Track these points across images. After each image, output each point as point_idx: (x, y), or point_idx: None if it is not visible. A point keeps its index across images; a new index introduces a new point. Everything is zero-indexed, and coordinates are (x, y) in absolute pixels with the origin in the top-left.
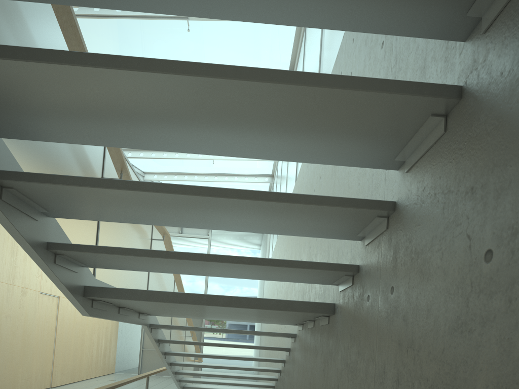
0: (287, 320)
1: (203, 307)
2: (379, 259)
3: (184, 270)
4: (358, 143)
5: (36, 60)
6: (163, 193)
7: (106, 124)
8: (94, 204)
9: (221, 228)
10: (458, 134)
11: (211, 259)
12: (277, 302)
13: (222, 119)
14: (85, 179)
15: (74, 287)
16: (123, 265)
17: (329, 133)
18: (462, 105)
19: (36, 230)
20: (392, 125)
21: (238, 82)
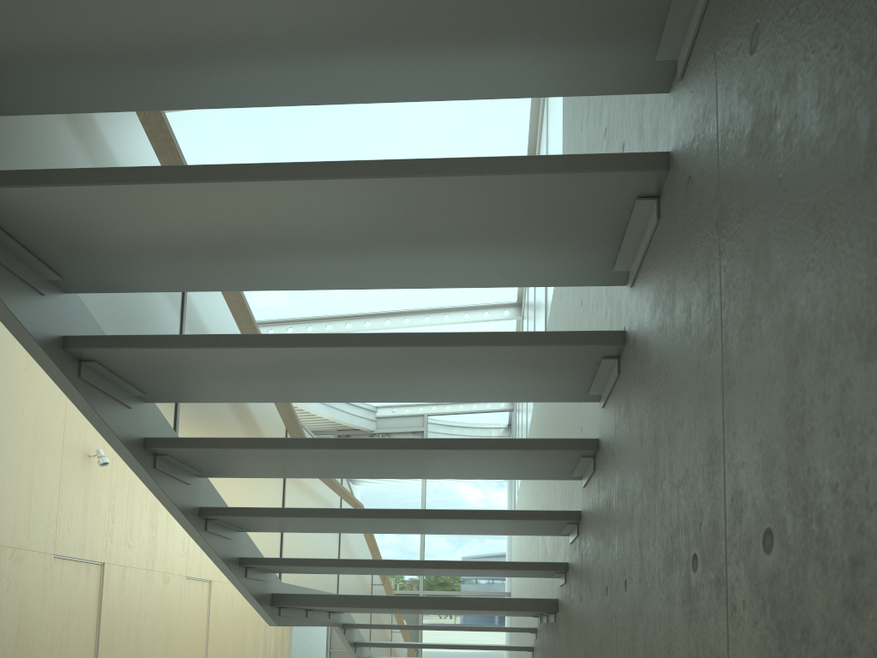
0: (516, 614)
1: (405, 609)
2: (576, 563)
3: (381, 572)
4: (531, 469)
5: (255, 447)
6: (356, 517)
7: (303, 468)
8: (289, 524)
9: (416, 533)
10: (598, 479)
11: (408, 565)
12: (489, 601)
13: (404, 463)
14: (283, 509)
15: (263, 598)
16: (314, 571)
17: (501, 466)
18: (599, 455)
19: (231, 549)
20: (552, 461)
21: (413, 450)
